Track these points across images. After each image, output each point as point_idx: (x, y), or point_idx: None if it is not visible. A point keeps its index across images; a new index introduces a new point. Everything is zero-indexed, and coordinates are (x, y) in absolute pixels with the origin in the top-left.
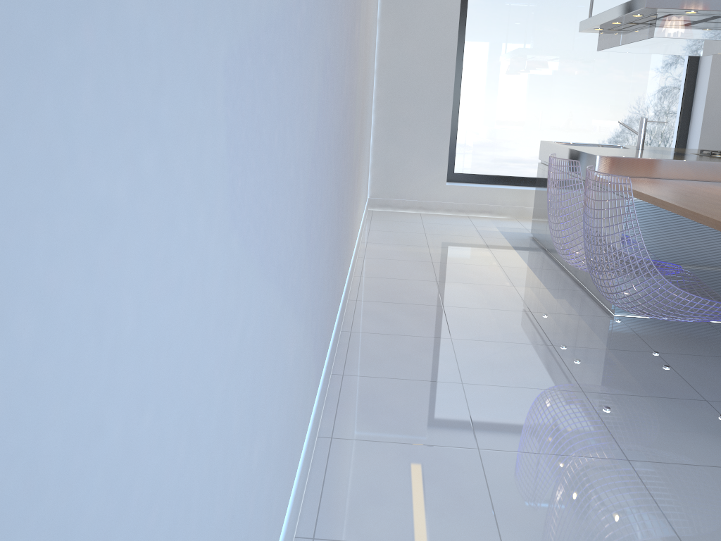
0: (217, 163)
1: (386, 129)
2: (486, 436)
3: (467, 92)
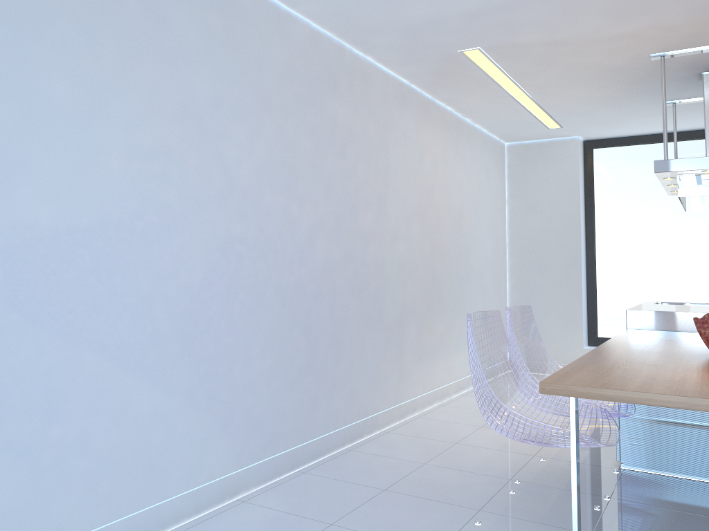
0: None
1: (521, 295)
2: (349, 519)
3: (602, 258)
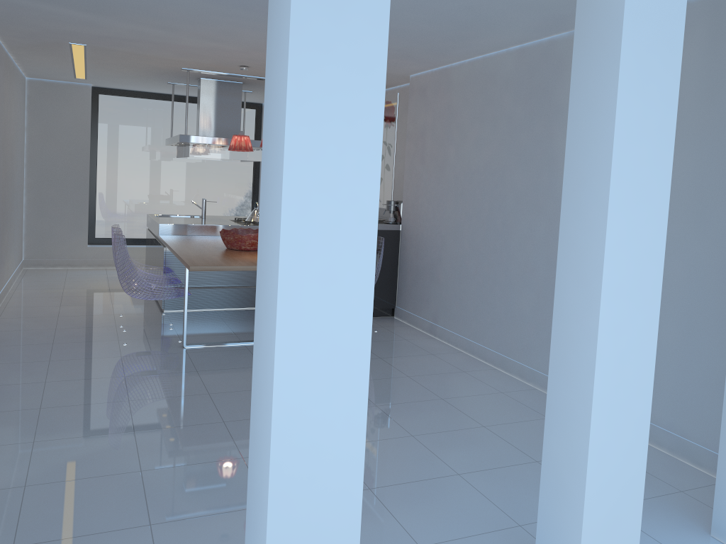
0: None
1: (37, 207)
2: (56, 357)
3: (102, 179)
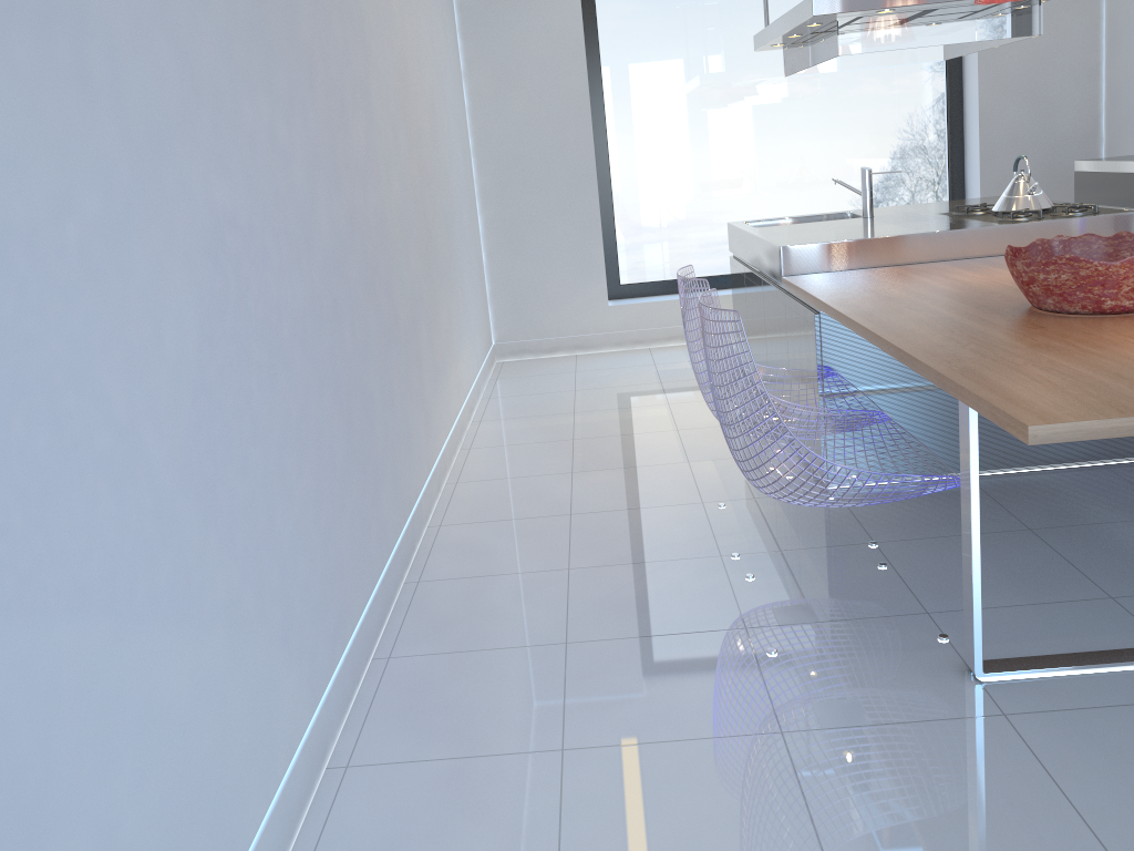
0: None
1: (504, 235)
2: (579, 726)
3: (619, 160)
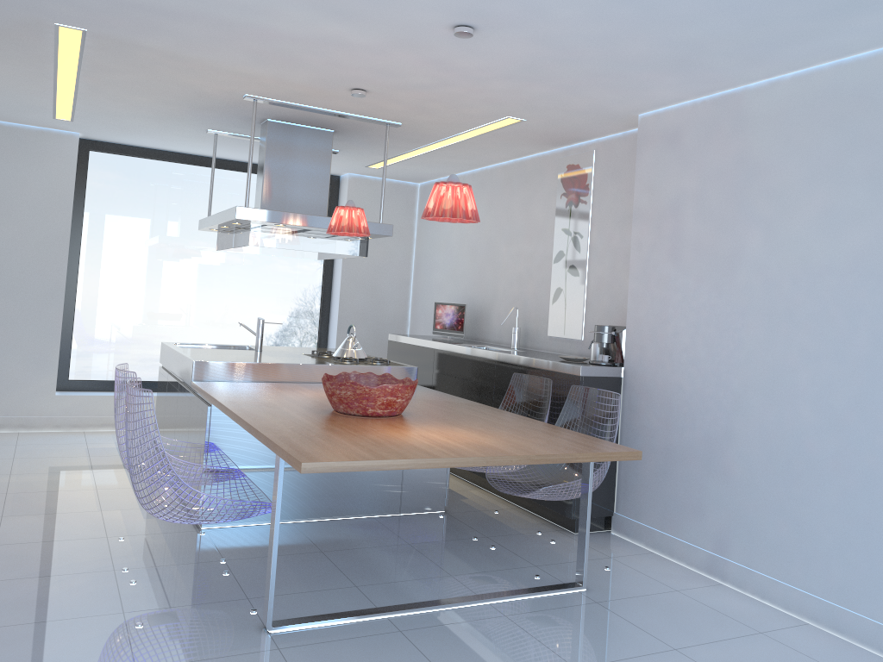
0: None
1: None
2: None
3: (86, 285)
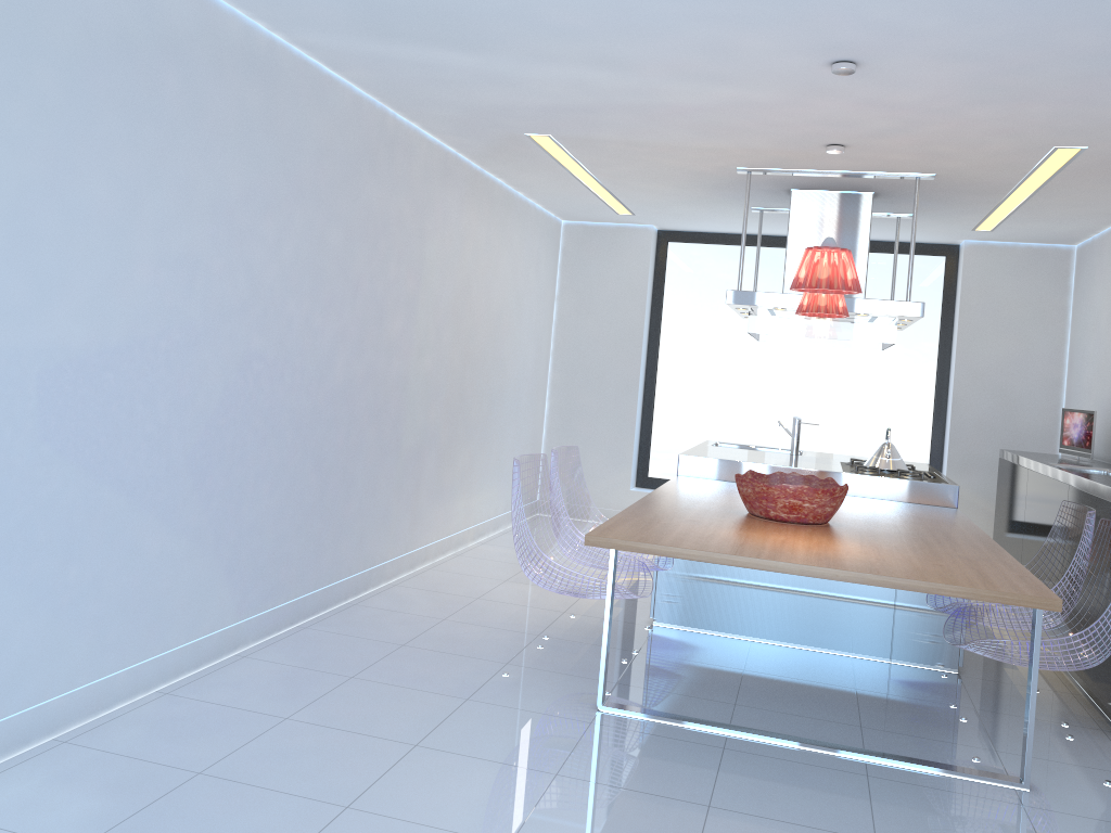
0: (26, 412)
1: (562, 419)
2: (370, 672)
3: (664, 380)
